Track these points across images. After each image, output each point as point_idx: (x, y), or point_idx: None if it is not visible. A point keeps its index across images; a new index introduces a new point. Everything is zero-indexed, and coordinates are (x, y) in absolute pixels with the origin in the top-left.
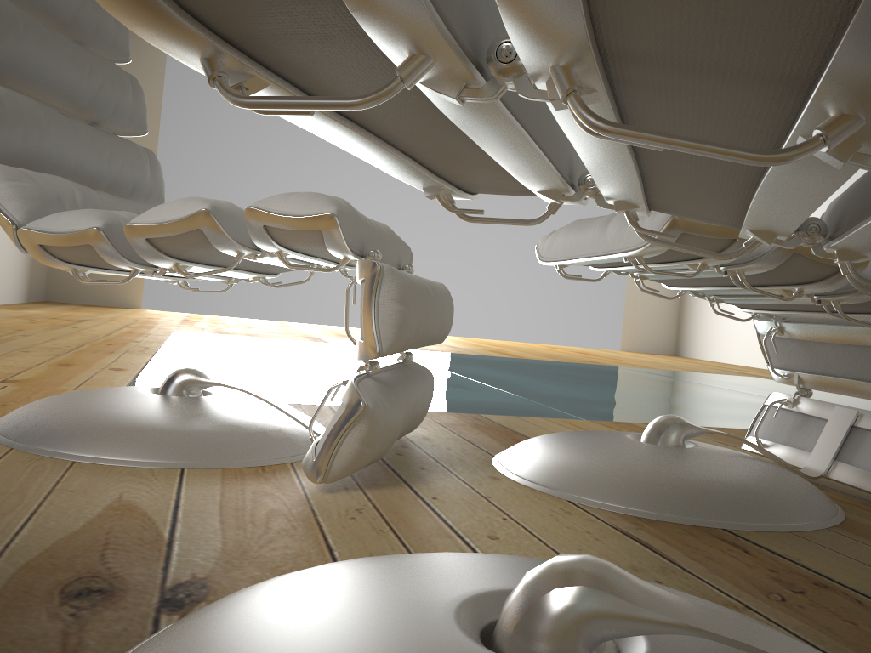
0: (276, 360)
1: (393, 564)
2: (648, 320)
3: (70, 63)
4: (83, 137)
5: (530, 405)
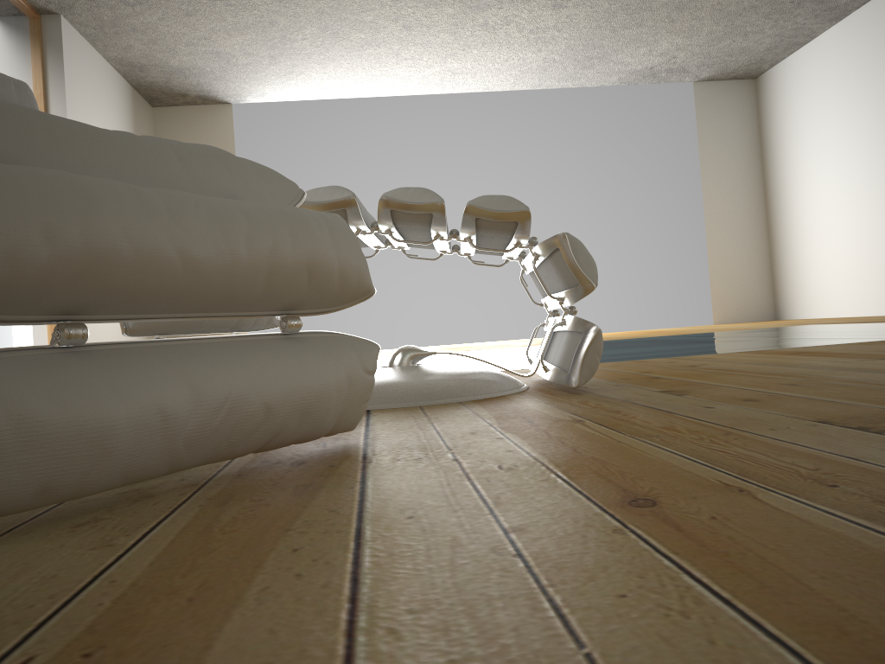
0: None
1: None
2: (738, 289)
3: None
4: None
5: None
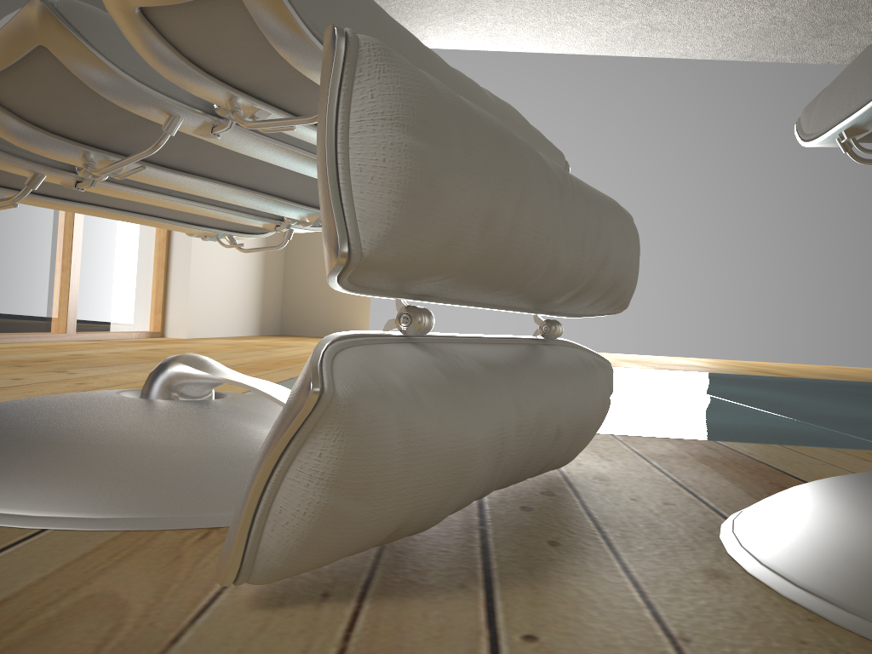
0: None
1: None
2: None
3: None
4: None
5: (807, 430)
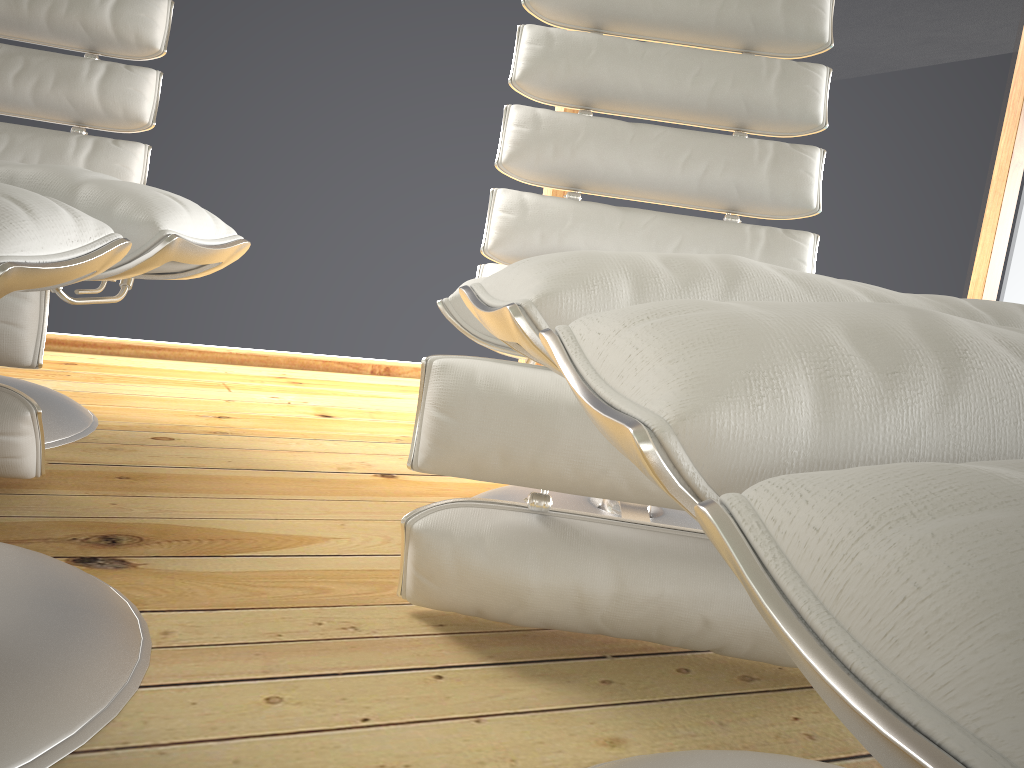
0: None
1: (4, 569)
2: None
3: (653, 157)
4: (633, 230)
5: None
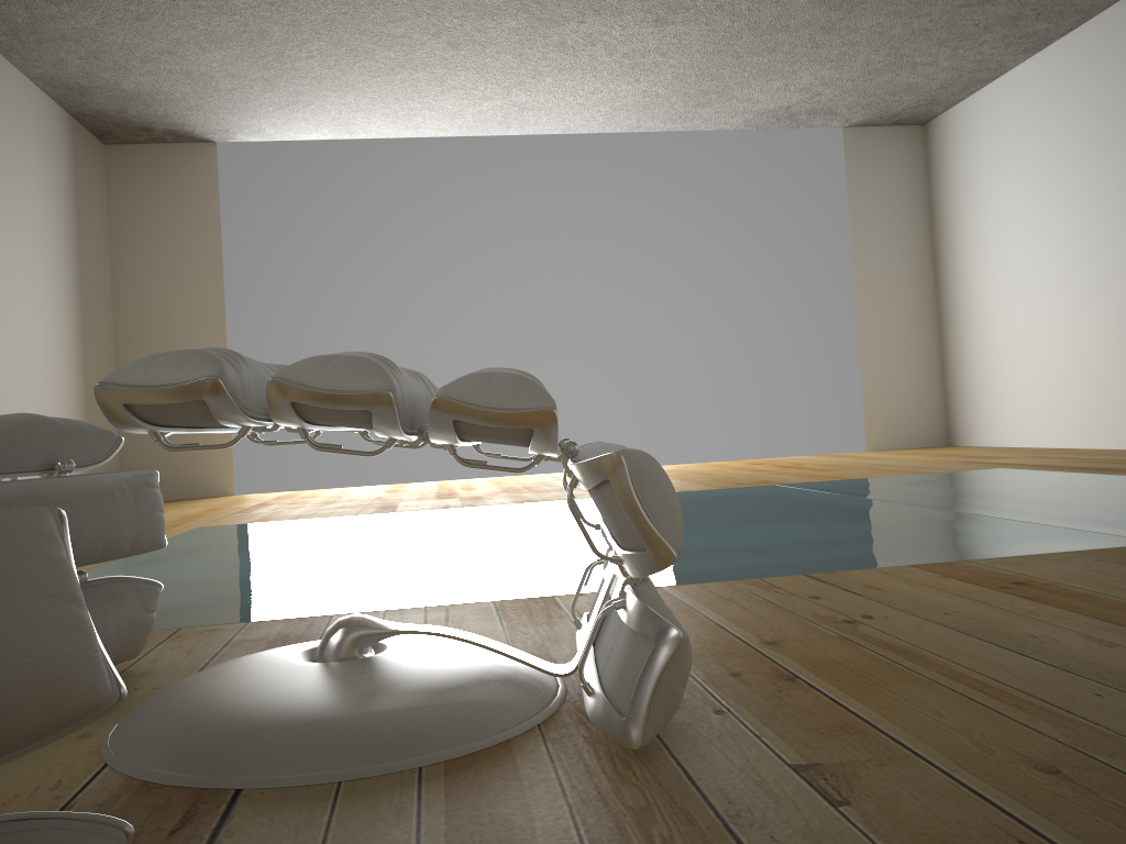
0: (232, 559)
1: None
2: (900, 404)
3: None
4: None
5: (456, 586)
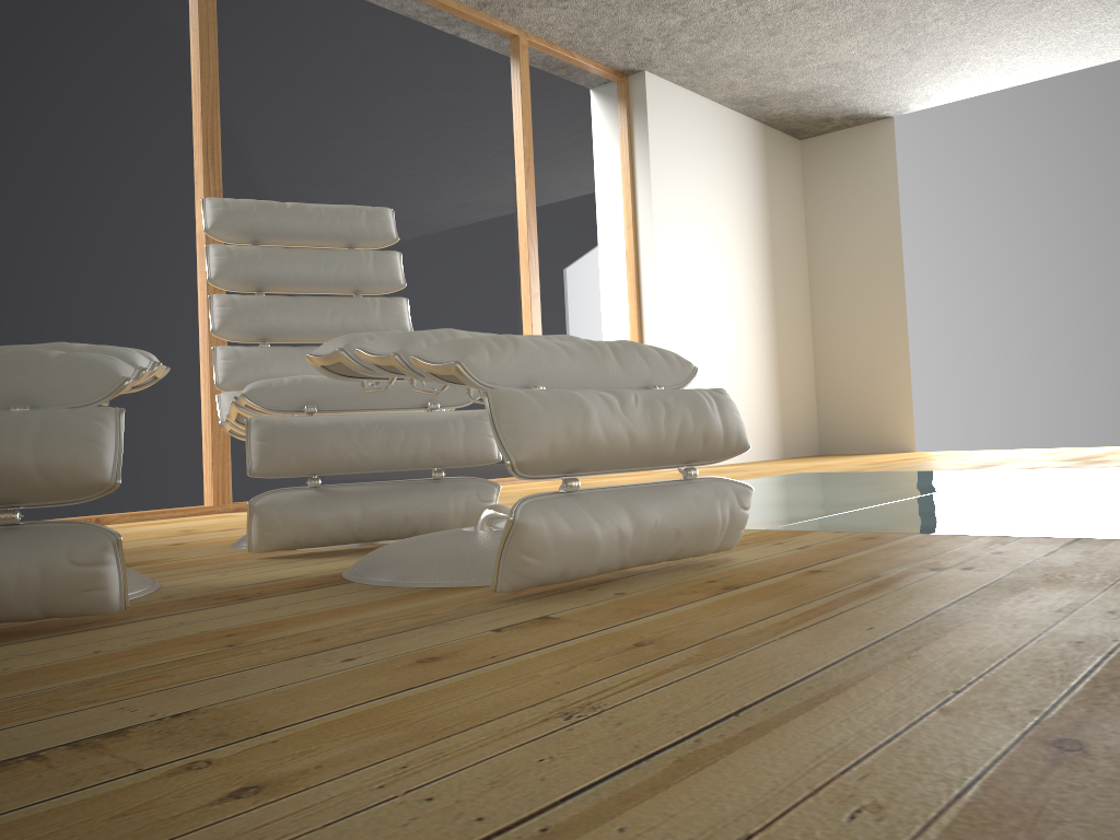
0: None
1: None
2: None
3: (311, 314)
4: None
5: (785, 519)
